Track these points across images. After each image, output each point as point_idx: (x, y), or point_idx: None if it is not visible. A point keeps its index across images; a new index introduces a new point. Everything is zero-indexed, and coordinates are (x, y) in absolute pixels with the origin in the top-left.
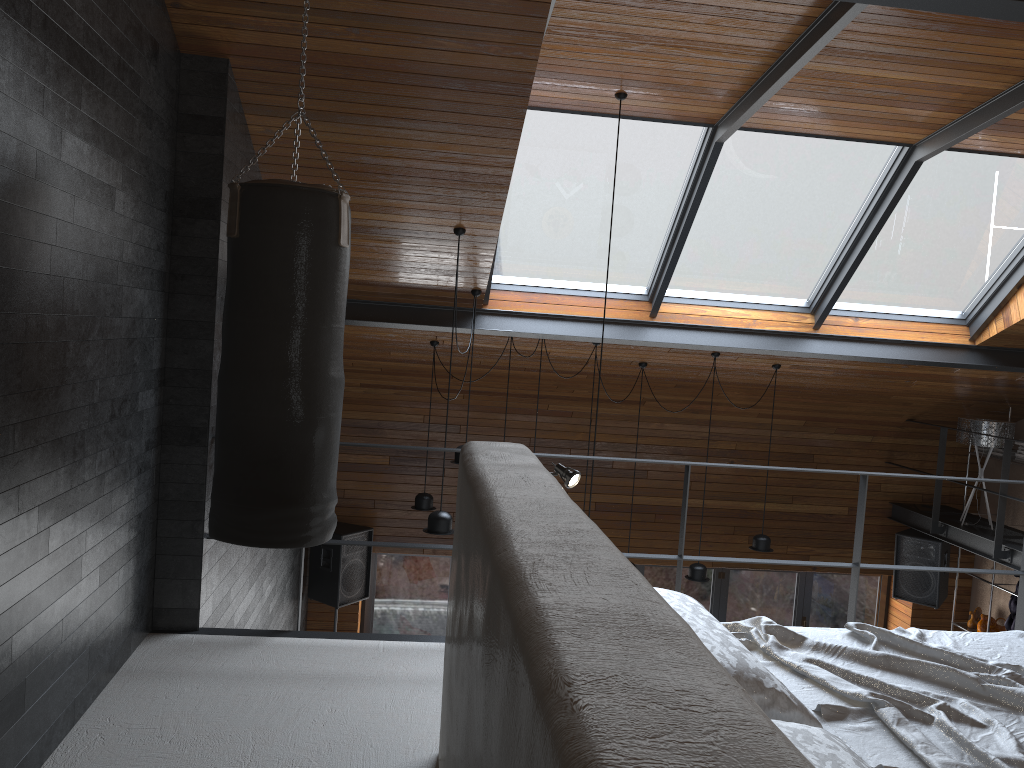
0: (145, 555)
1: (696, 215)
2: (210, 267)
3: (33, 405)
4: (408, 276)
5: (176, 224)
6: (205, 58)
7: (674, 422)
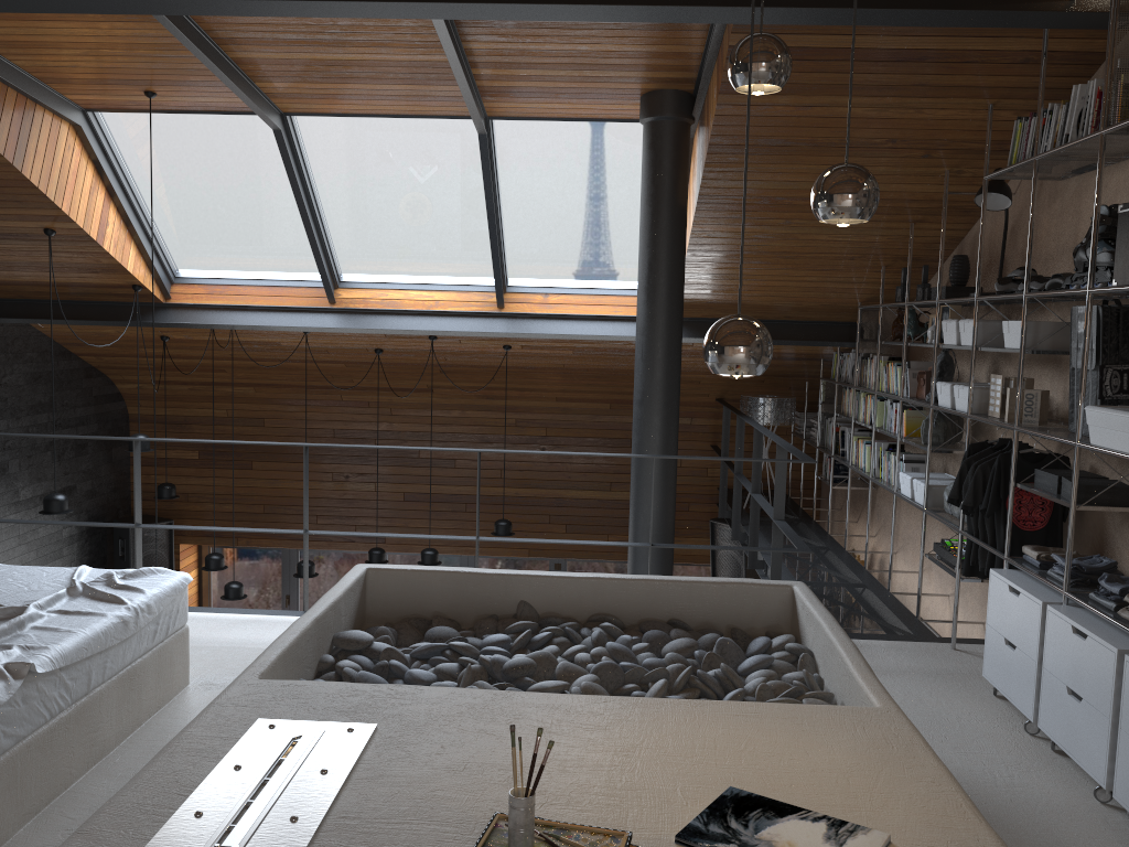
0: None
1: (329, 200)
2: None
3: None
4: (62, 275)
5: None
6: None
7: (475, 409)
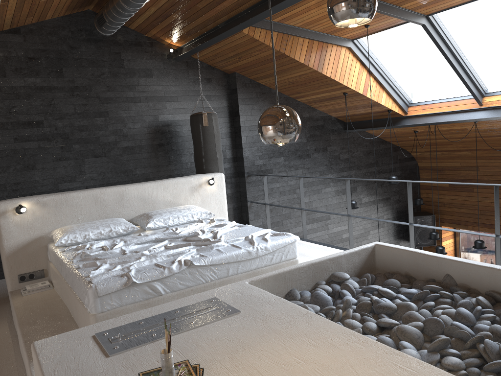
0: (232, 205)
1: (466, 52)
2: (239, 129)
3: (156, 169)
4: (361, 110)
5: (233, 119)
6: (232, 73)
7: None
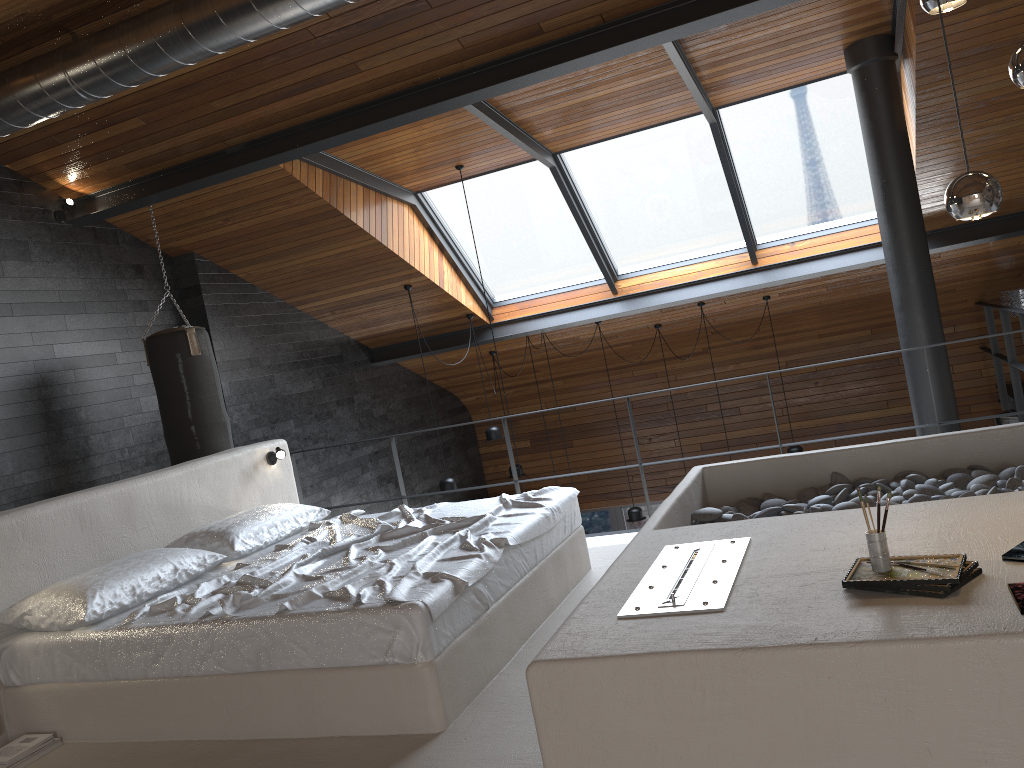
0: None
1: (598, 212)
2: None
3: (64, 469)
4: (418, 319)
5: None
6: (183, 255)
7: (747, 360)
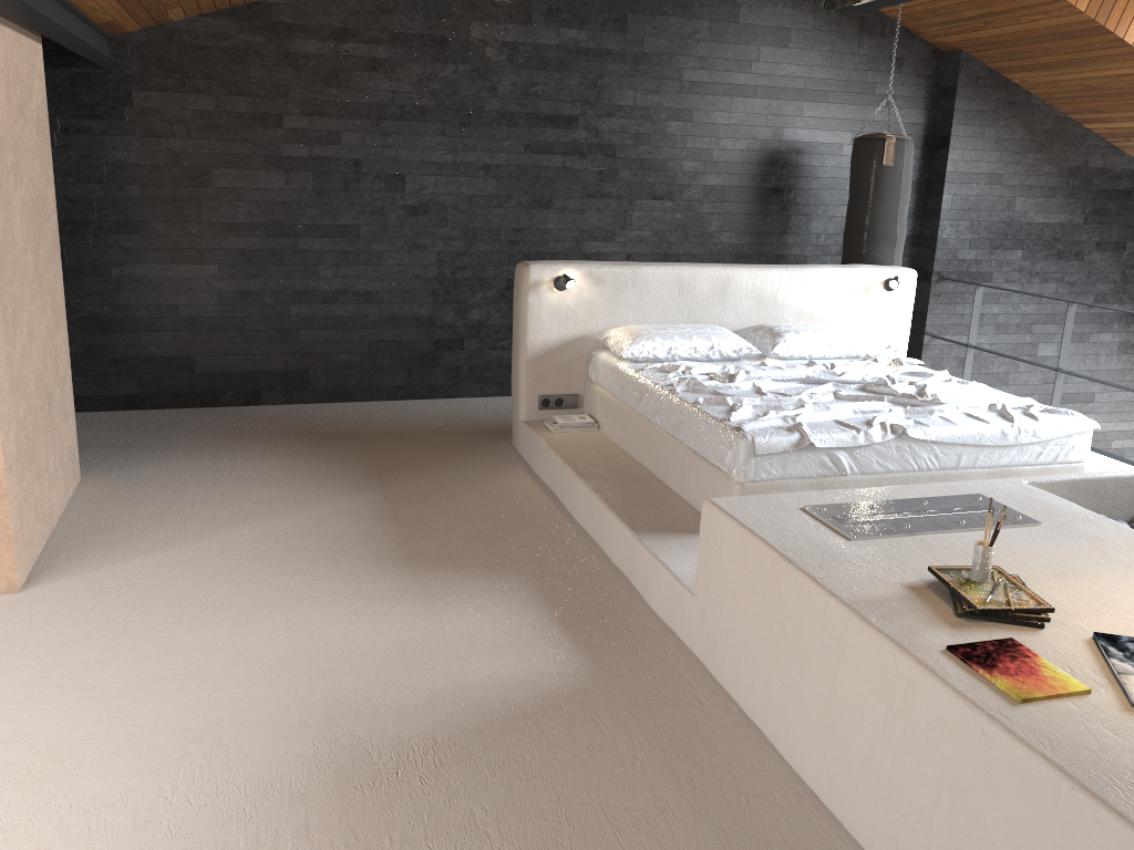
0: None
1: None
2: (942, 177)
3: (758, 238)
4: None
5: (931, 153)
6: (952, 52)
7: None
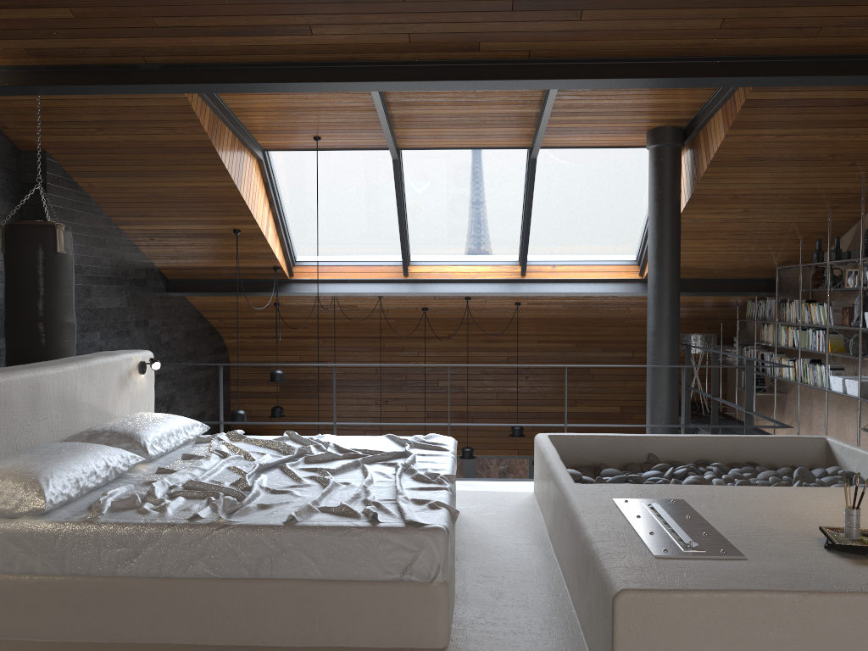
0: None
1: (413, 205)
2: None
3: None
4: (228, 261)
5: None
6: (33, 151)
7: (478, 350)
